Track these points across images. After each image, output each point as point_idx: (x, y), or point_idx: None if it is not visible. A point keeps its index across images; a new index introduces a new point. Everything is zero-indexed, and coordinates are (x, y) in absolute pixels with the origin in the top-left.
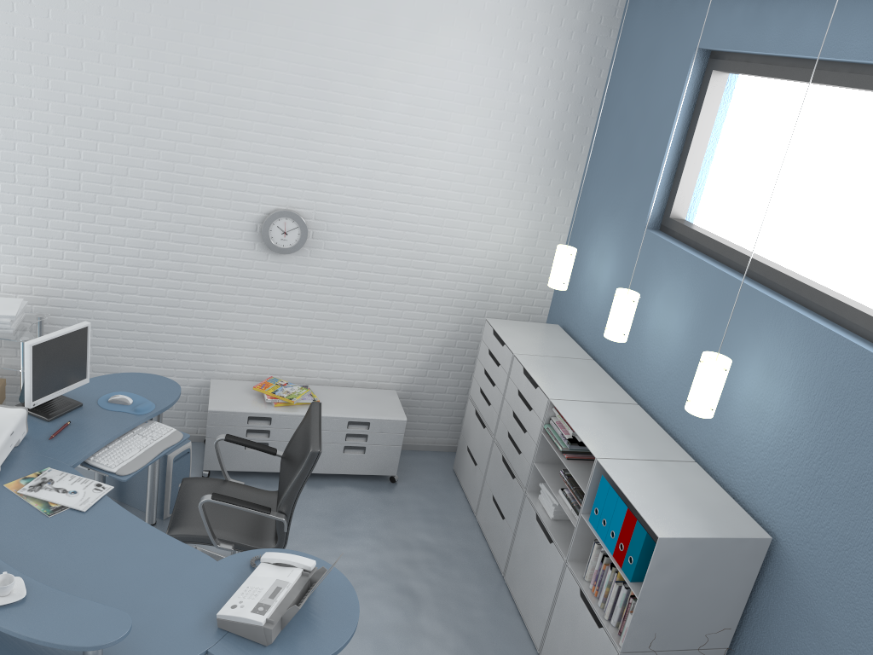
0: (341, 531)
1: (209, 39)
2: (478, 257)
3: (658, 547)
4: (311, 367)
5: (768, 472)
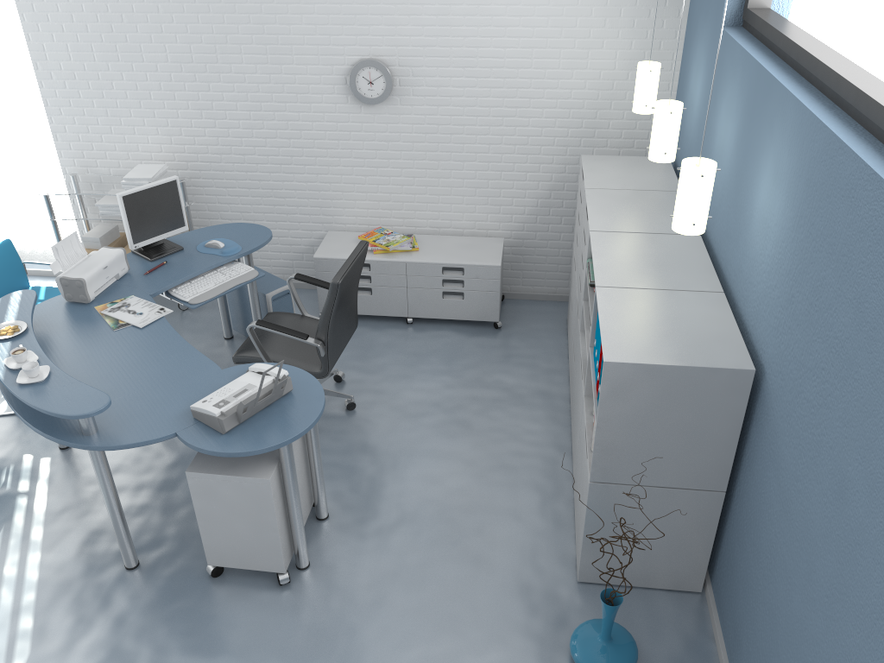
0: (425, 369)
1: None
2: (577, 88)
3: (605, 372)
4: (419, 217)
5: (765, 296)
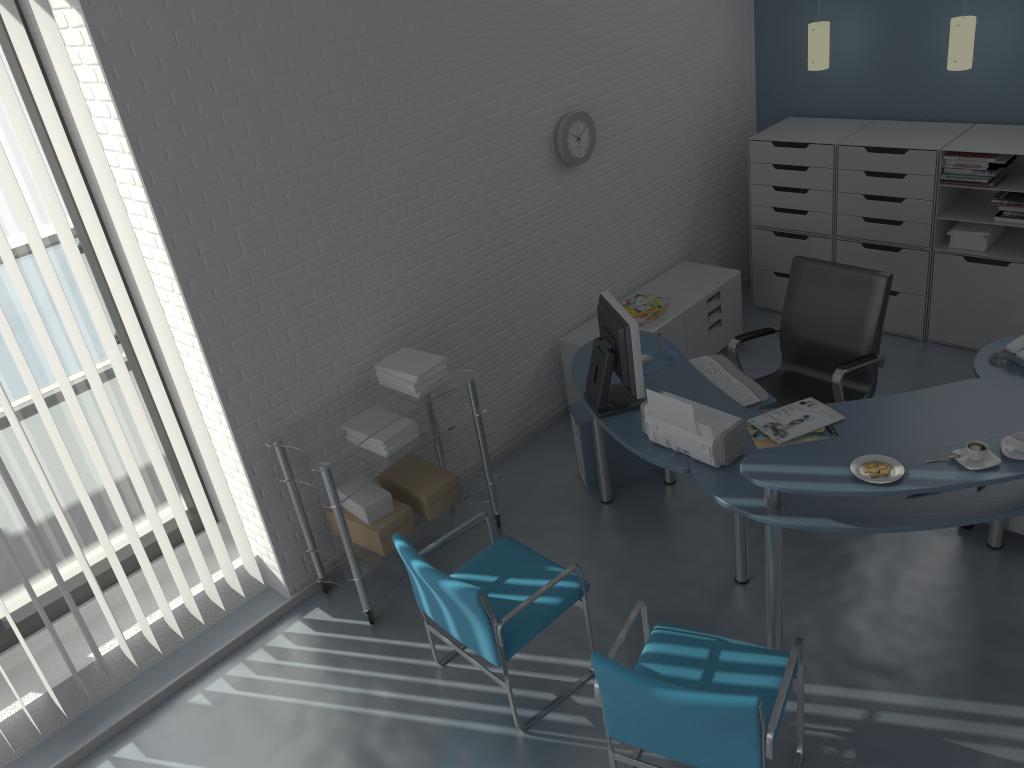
0: None
1: None
2: (704, 85)
3: None
4: (619, 278)
5: None
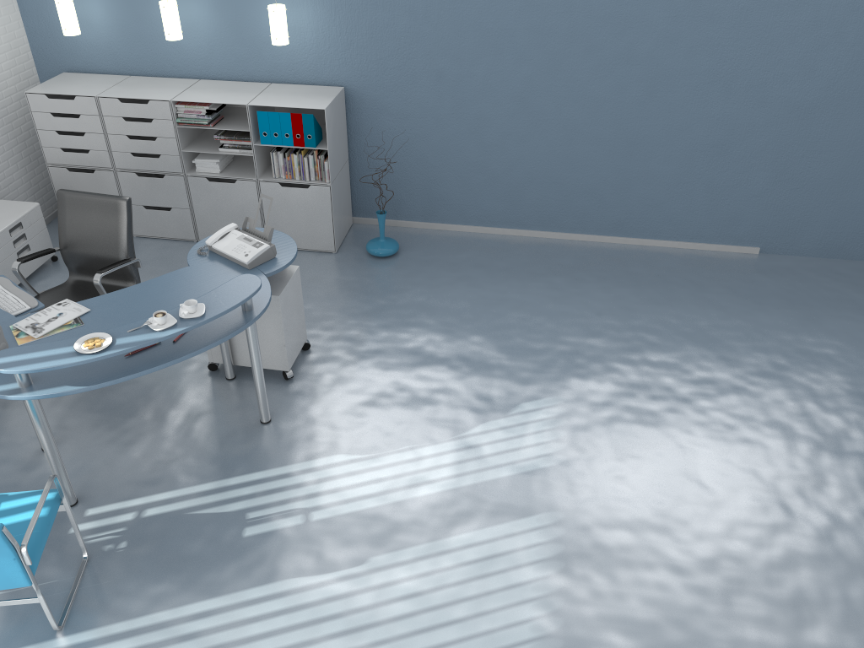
0: None
1: None
2: None
3: (326, 115)
4: None
5: (321, 58)
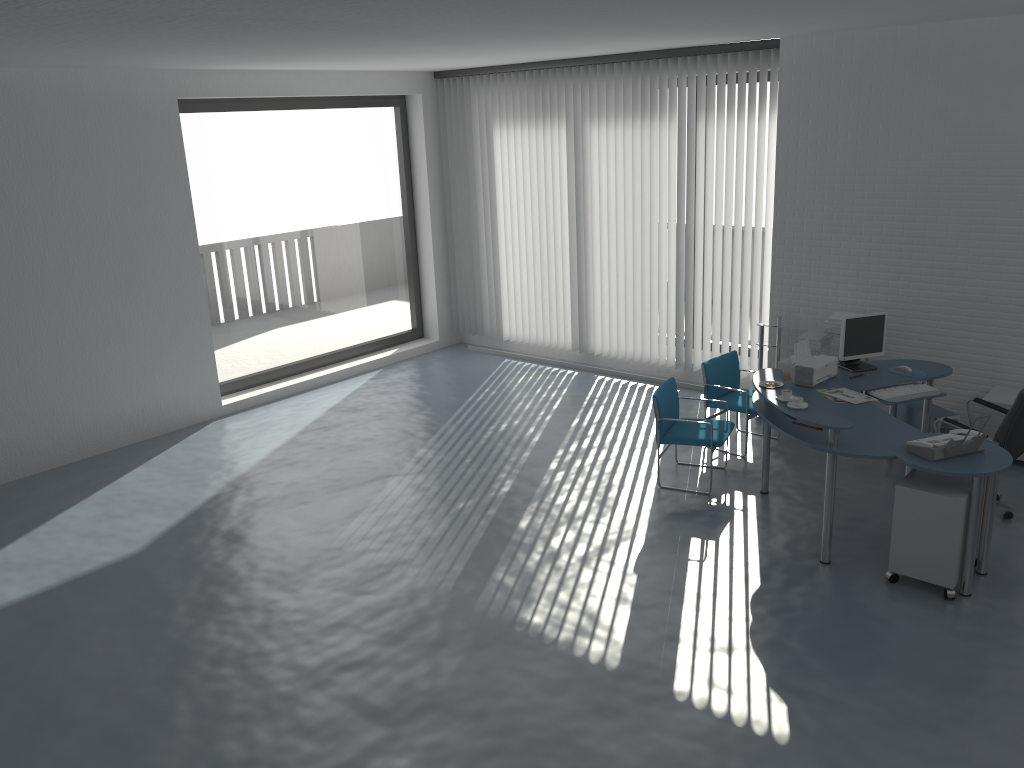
0: None
1: (1003, 112)
2: None
3: None
4: None
5: None
